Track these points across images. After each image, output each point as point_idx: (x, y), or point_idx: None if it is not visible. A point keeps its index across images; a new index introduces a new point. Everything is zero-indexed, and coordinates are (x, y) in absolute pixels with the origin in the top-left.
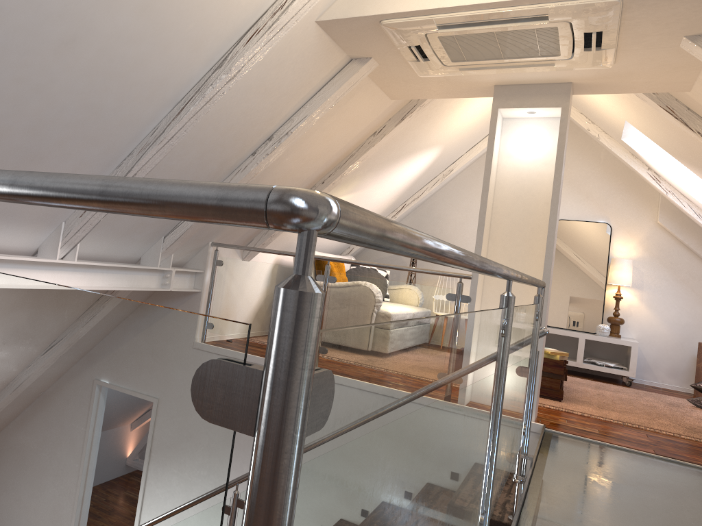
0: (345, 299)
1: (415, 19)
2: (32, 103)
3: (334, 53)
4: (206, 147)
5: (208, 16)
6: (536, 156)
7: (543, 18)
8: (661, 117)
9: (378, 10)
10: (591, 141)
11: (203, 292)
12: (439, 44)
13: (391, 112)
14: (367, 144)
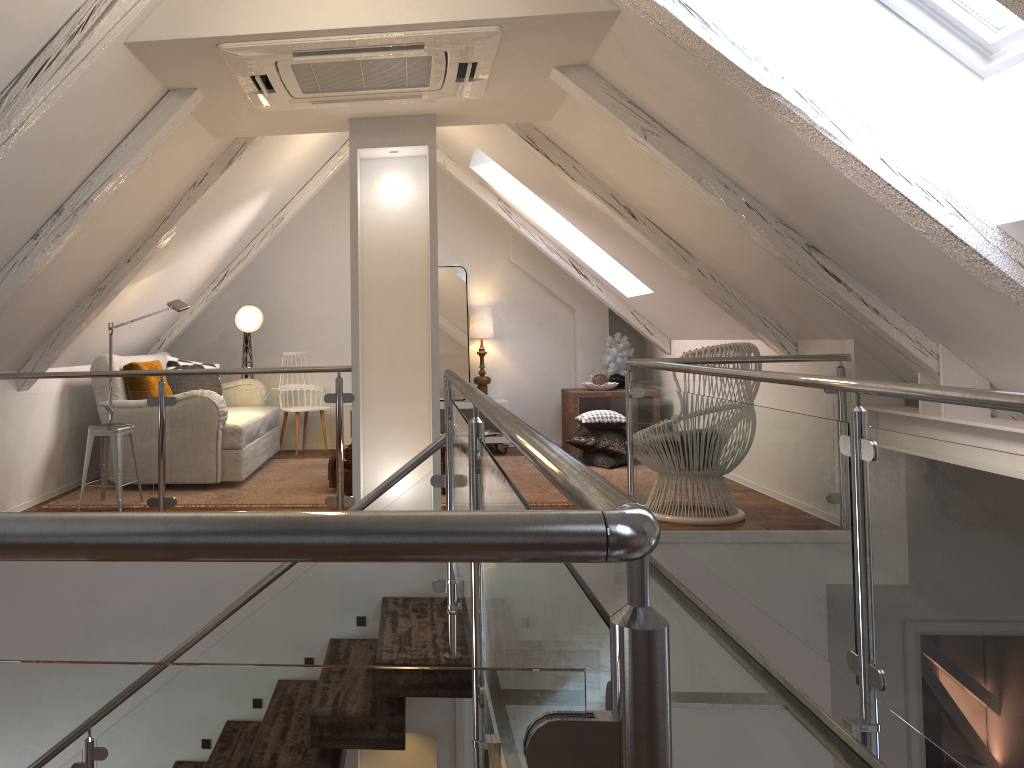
0: (193, 425)
1: (266, 44)
2: None
3: (147, 83)
4: None
5: None
6: (404, 206)
7: (418, 46)
8: (517, 145)
9: (216, 30)
10: None
11: None
12: (290, 73)
13: (214, 155)
14: (185, 201)
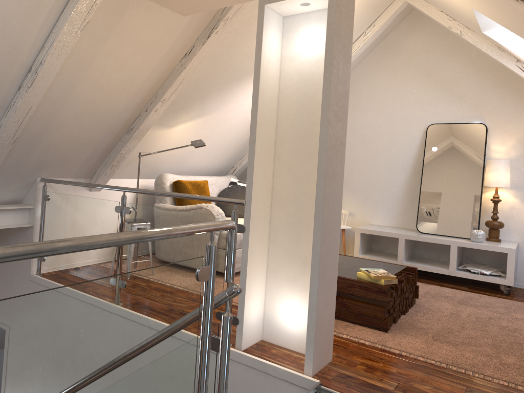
0: None
1: None
2: None
3: None
4: None
5: None
6: (318, 56)
7: None
8: None
9: None
10: (461, 40)
11: (36, 226)
12: None
13: (194, 30)
14: (180, 67)
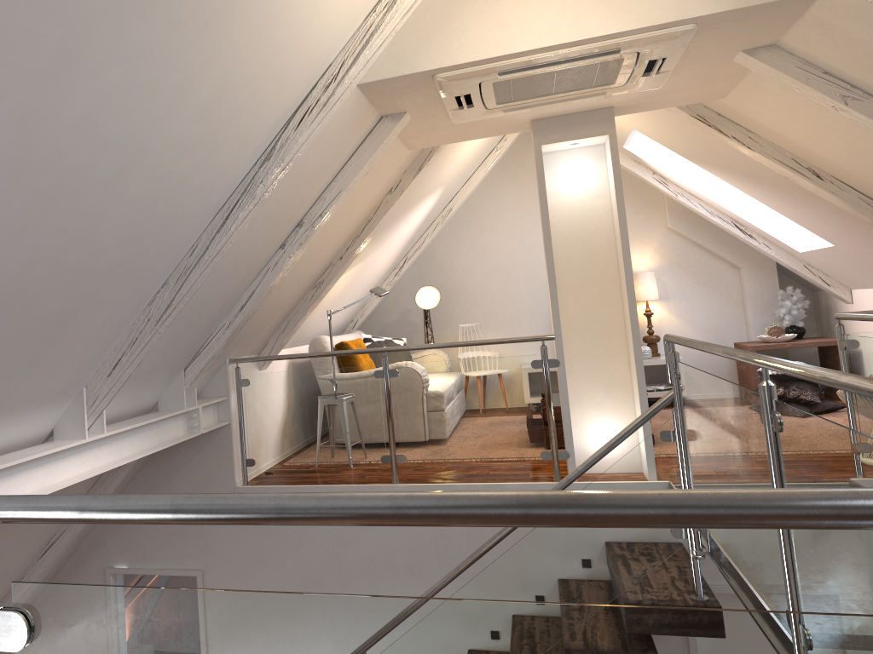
0: (414, 393)
1: (476, 69)
2: (72, 254)
3: (368, 114)
4: (239, 252)
5: (261, 104)
6: (586, 190)
7: (612, 51)
8: (681, 123)
9: (433, 64)
10: None
11: (232, 423)
12: (491, 89)
13: (407, 164)
14: (384, 205)
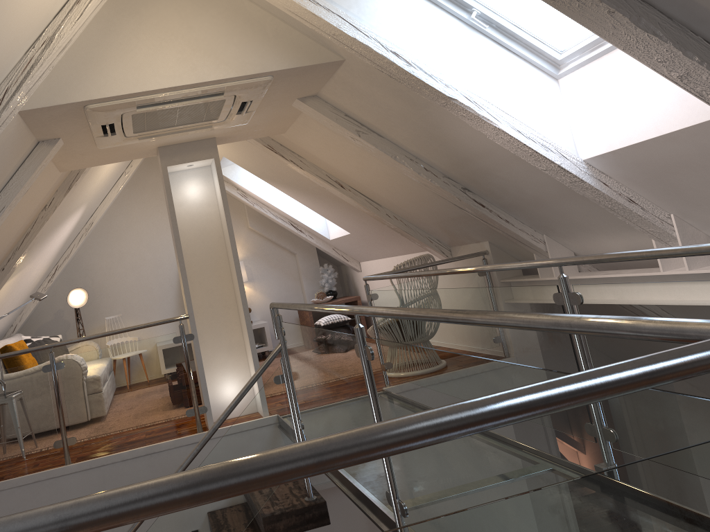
0: (80, 380)
1: (120, 102)
2: None
3: (27, 138)
4: None
5: None
6: (201, 200)
7: (218, 93)
8: (256, 152)
9: (85, 96)
10: None
11: None
12: (130, 120)
13: (58, 184)
14: (40, 219)
